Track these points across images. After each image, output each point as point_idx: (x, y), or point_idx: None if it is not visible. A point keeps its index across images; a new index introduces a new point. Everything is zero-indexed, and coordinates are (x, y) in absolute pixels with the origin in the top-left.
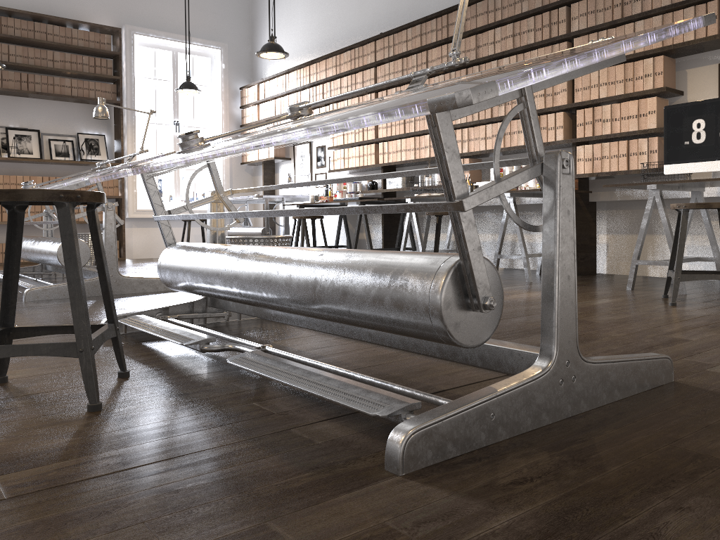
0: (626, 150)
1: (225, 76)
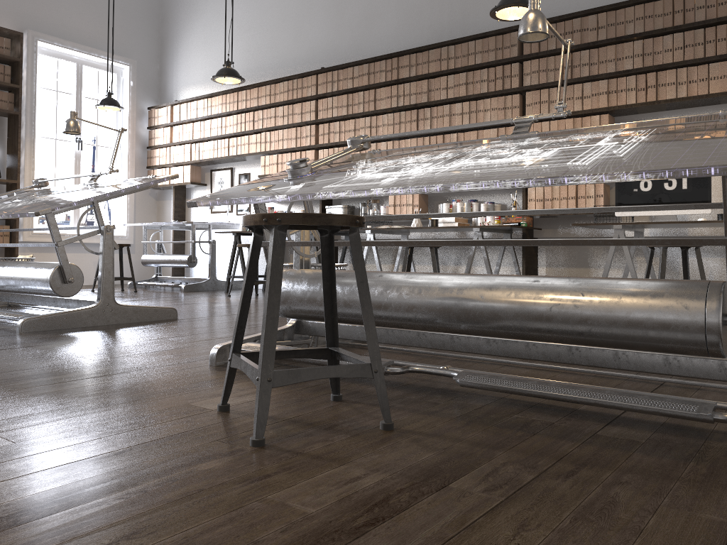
0: (575, 193)
1: (133, 94)
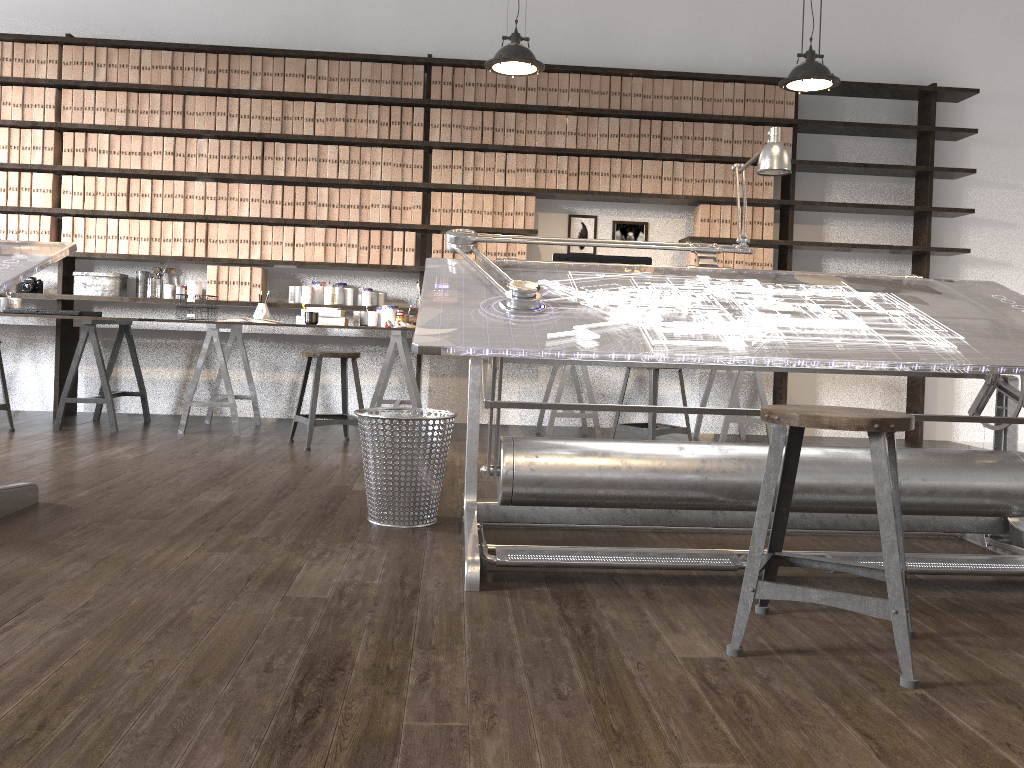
0: None
1: None
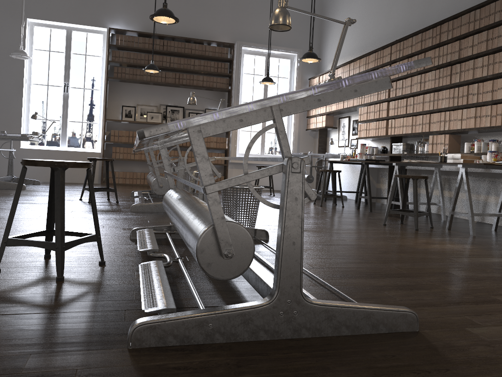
0: None
1: (299, 71)
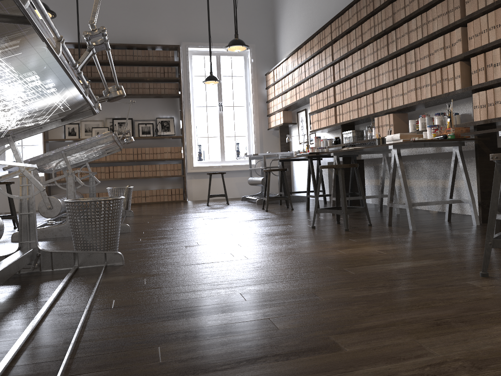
0: None
1: (253, 67)
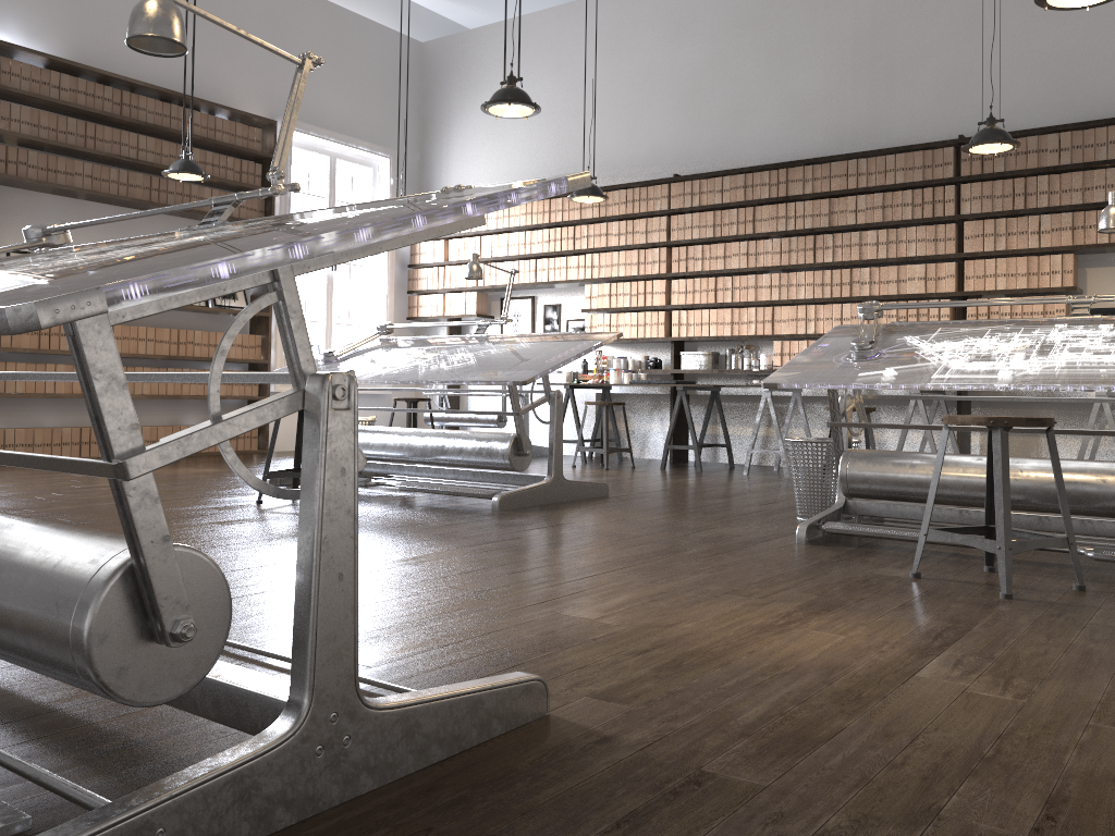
0: None
1: (393, 195)
